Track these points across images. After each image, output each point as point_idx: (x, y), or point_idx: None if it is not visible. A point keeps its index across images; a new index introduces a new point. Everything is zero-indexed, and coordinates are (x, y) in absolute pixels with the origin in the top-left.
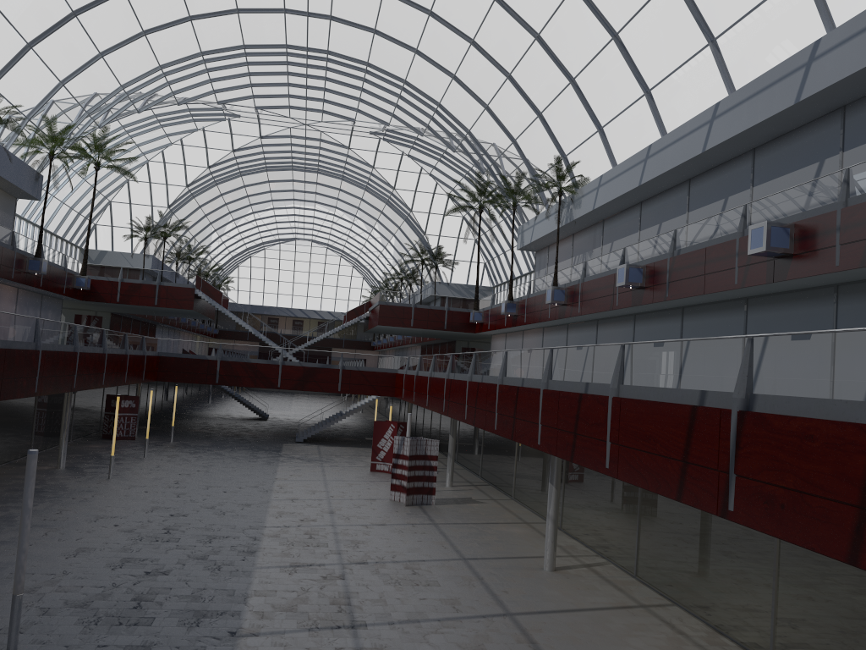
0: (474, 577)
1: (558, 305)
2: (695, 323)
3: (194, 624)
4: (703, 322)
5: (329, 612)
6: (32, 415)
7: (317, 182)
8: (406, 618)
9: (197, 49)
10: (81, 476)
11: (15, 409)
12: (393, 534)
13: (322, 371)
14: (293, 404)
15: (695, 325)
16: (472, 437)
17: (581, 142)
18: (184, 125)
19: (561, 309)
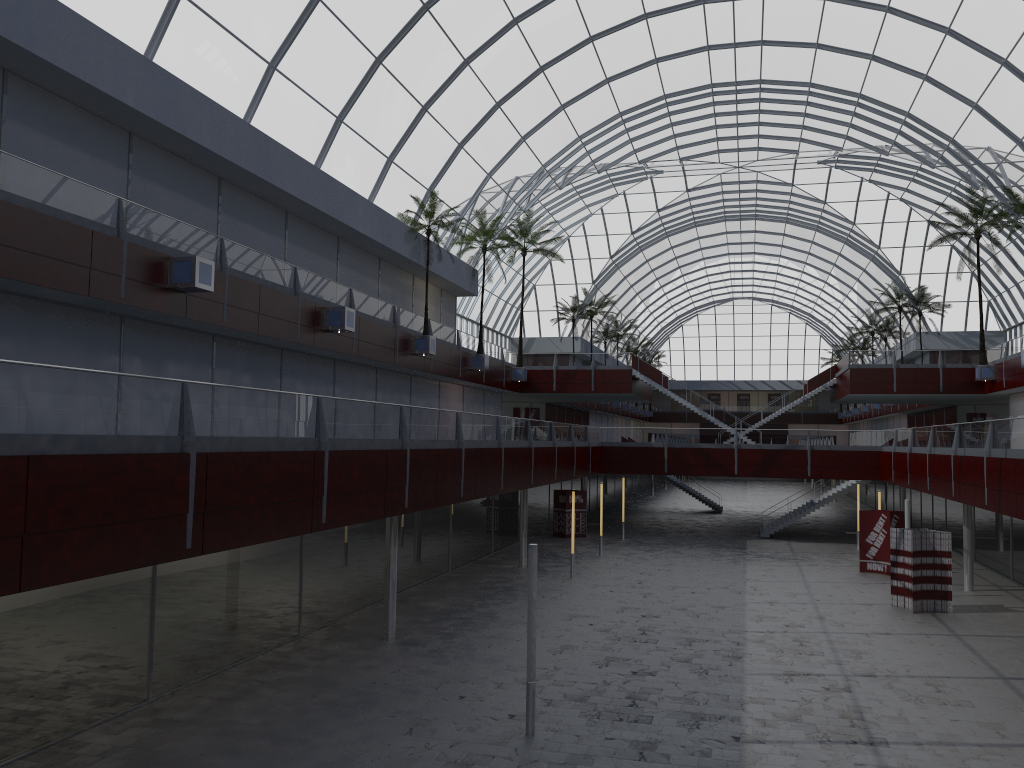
0: (1020, 700)
1: None
2: None
3: (694, 725)
4: None
5: (839, 725)
6: (490, 513)
7: (755, 230)
8: (936, 739)
9: (615, 111)
10: (544, 575)
11: (476, 507)
12: (903, 645)
13: (786, 453)
14: (748, 494)
15: None
16: (994, 528)
17: None
18: (604, 192)
19: None
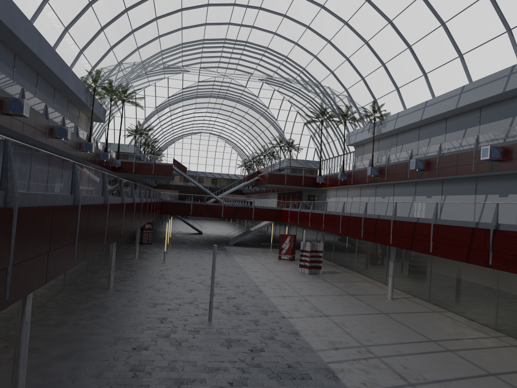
0: (360, 301)
1: (373, 176)
2: (449, 187)
3: (265, 314)
4: (453, 187)
5: (312, 311)
6: None
7: (222, 103)
8: (344, 314)
9: (180, 42)
10: (150, 261)
11: None
12: (313, 285)
13: (244, 208)
14: (206, 226)
15: (449, 188)
16: (326, 242)
17: (386, 94)
18: (159, 76)
19: (374, 178)
